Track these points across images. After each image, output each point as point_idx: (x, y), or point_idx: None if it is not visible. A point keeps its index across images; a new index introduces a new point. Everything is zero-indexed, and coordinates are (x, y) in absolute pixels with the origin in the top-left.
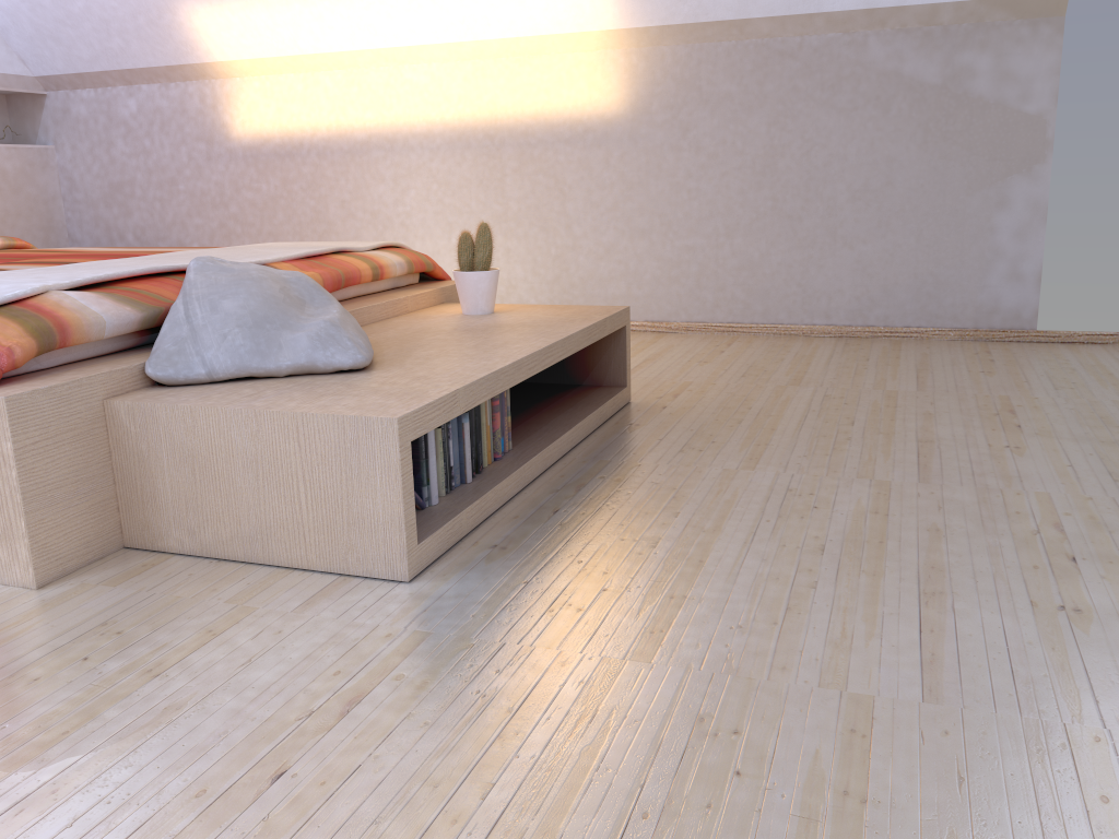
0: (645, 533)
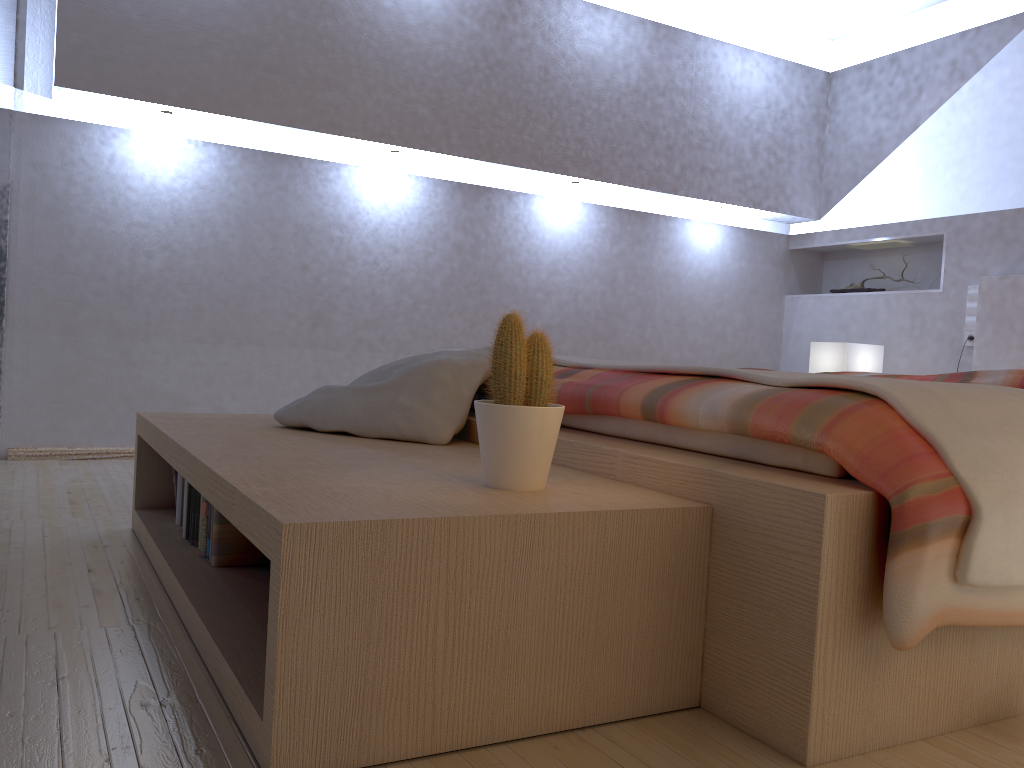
0: None
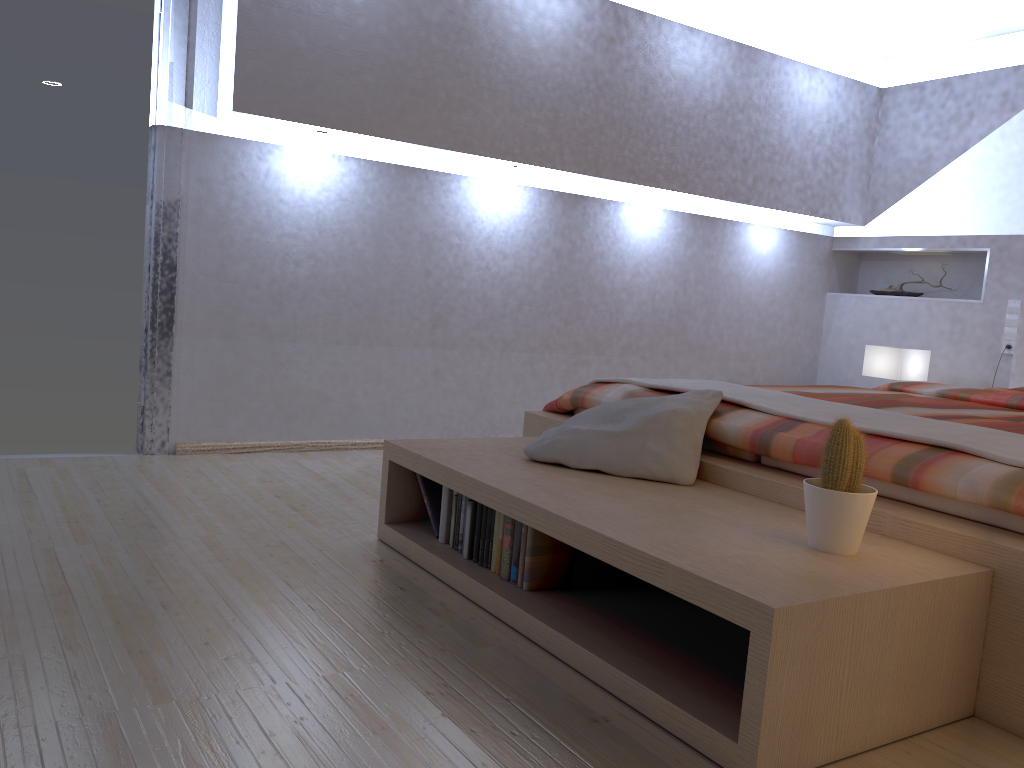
0: (308, 588)
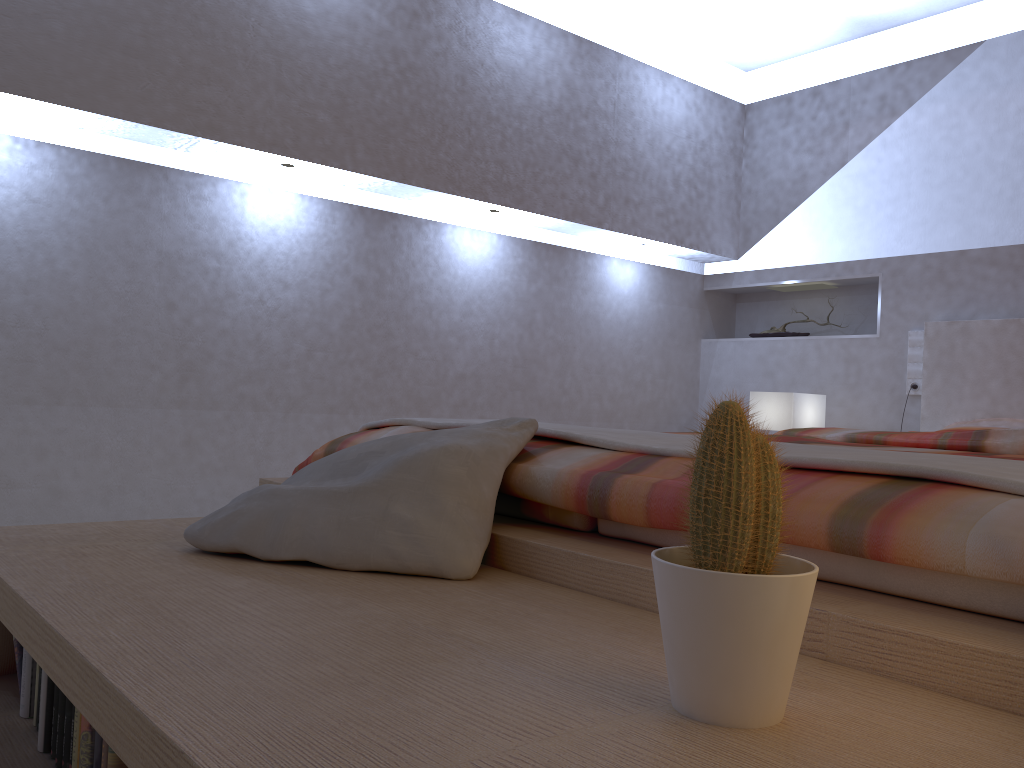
0: None
